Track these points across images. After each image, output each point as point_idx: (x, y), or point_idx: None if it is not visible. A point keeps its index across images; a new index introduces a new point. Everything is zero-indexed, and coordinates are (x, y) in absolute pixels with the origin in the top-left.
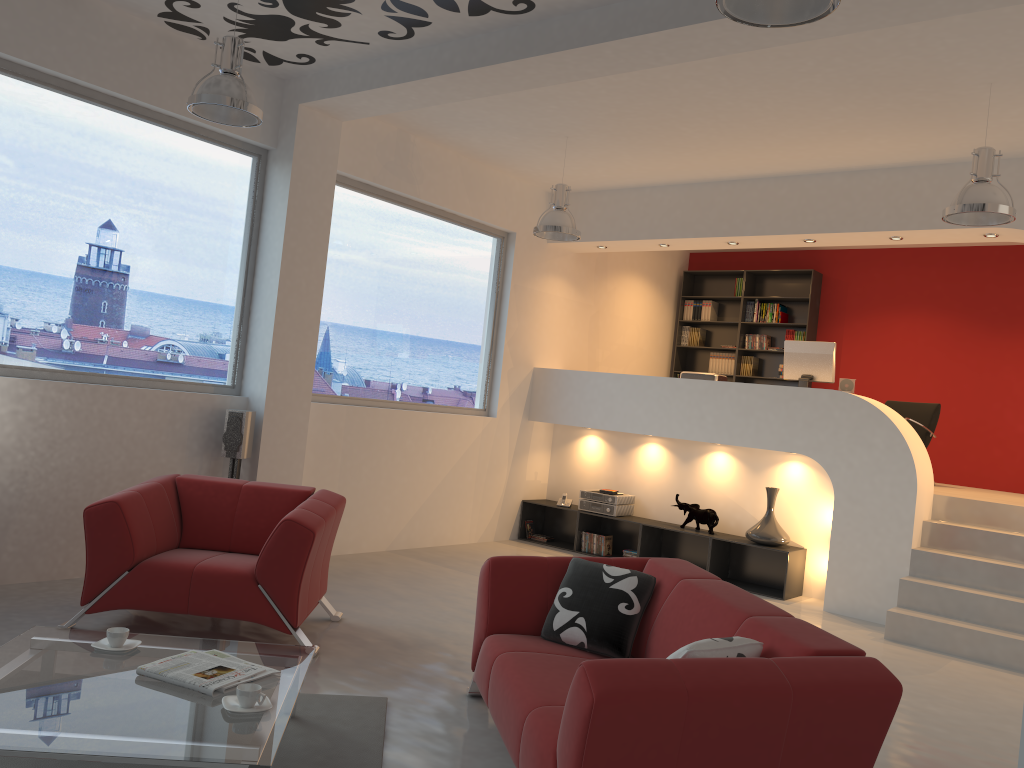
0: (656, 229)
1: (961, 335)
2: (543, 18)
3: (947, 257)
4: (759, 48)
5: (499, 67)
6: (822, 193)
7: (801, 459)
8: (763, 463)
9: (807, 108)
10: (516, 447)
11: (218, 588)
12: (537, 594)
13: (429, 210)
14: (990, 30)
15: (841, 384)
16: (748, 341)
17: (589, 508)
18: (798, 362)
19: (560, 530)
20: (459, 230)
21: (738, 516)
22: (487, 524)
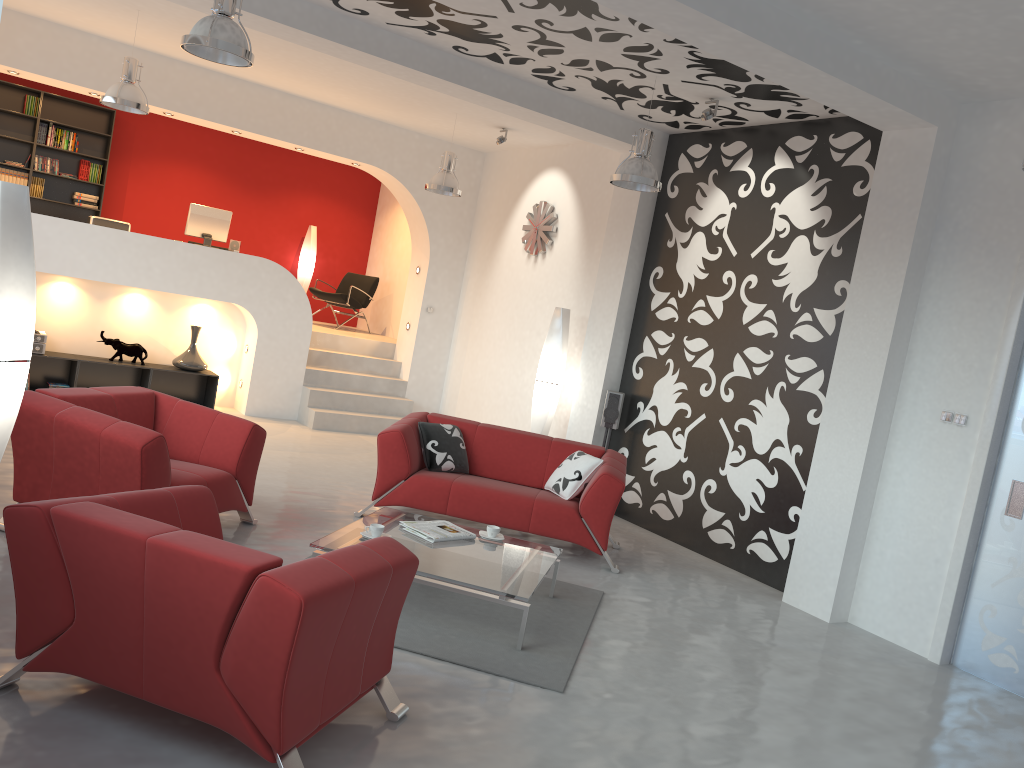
0: (105, 82)
1: (224, 191)
2: (349, 16)
3: None
4: (451, 95)
5: (295, 30)
6: (263, 103)
7: (209, 302)
8: (177, 304)
9: (355, 81)
10: None
11: (222, 490)
12: (416, 447)
13: None
14: None
15: (232, 244)
16: (39, 162)
17: None
18: (201, 223)
19: None
20: None
21: (152, 347)
22: None
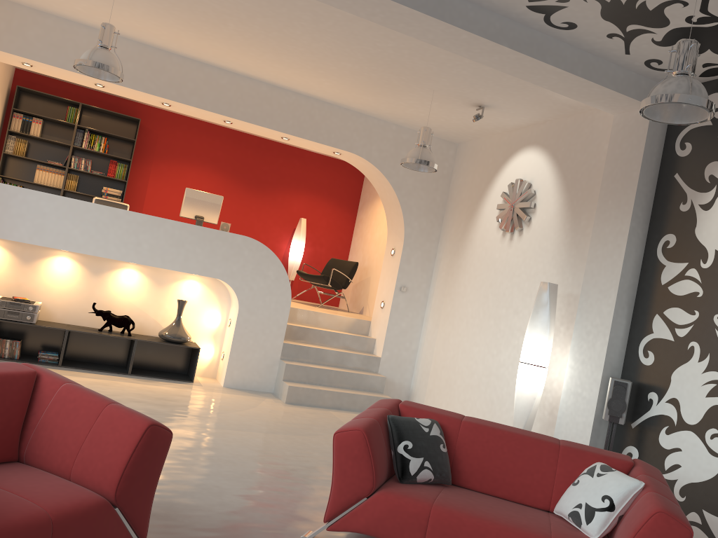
0: None
1: (229, 188)
2: None
3: (227, 135)
4: (431, 44)
5: None
6: (252, 93)
7: (197, 278)
8: (167, 280)
9: (333, 56)
10: None
11: (84, 530)
12: (384, 449)
13: None
14: (485, 77)
15: (222, 226)
16: (75, 162)
17: (4, 316)
18: (194, 206)
19: None
20: None
21: (142, 319)
22: None
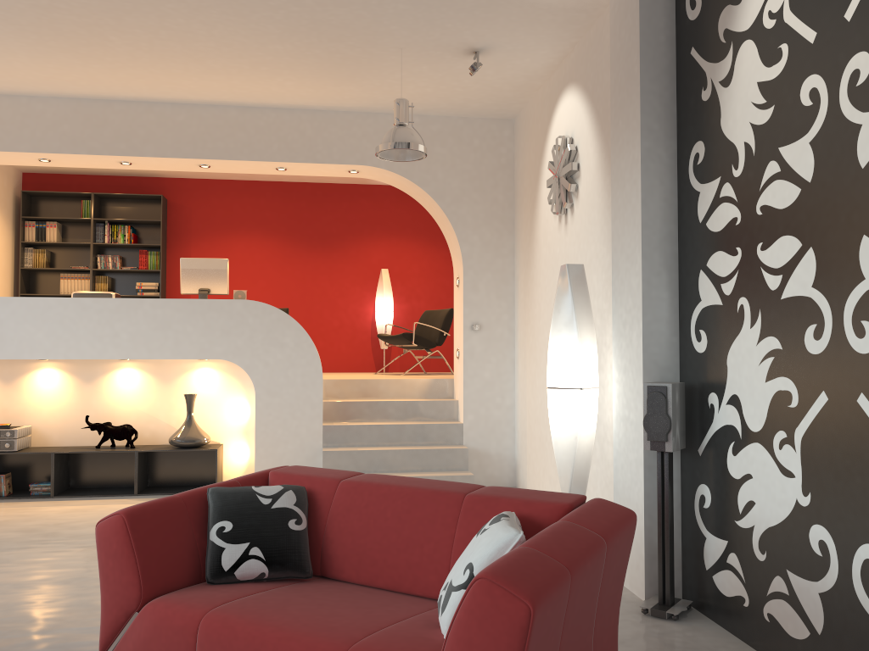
0: (40, 142)
1: (288, 253)
2: None
3: (272, 189)
4: None
5: None
6: (219, 123)
7: (210, 365)
8: (174, 373)
9: (250, 41)
10: None
11: None
12: (185, 538)
13: None
14: (433, 5)
15: (236, 295)
16: (101, 261)
17: None
18: (195, 277)
19: None
20: None
21: (153, 426)
22: None
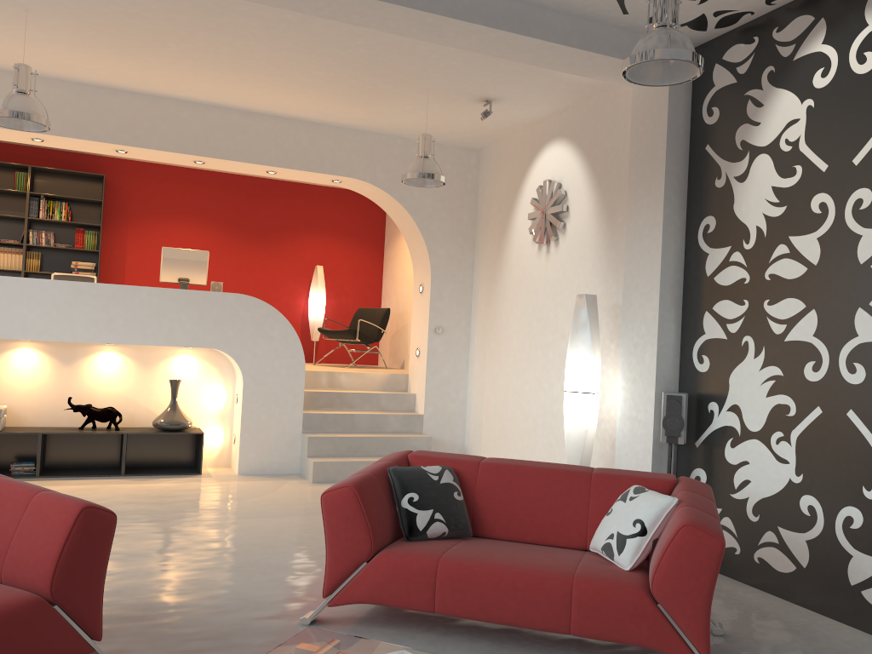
0: None
1: (226, 243)
2: None
3: (213, 179)
4: (397, 34)
5: None
6: (222, 124)
7: (190, 352)
8: (154, 358)
9: (300, 66)
10: None
11: (13, 632)
12: (385, 506)
13: None
14: (480, 65)
15: (213, 286)
16: (33, 237)
17: None
18: (176, 267)
19: None
20: None
21: (131, 409)
22: None
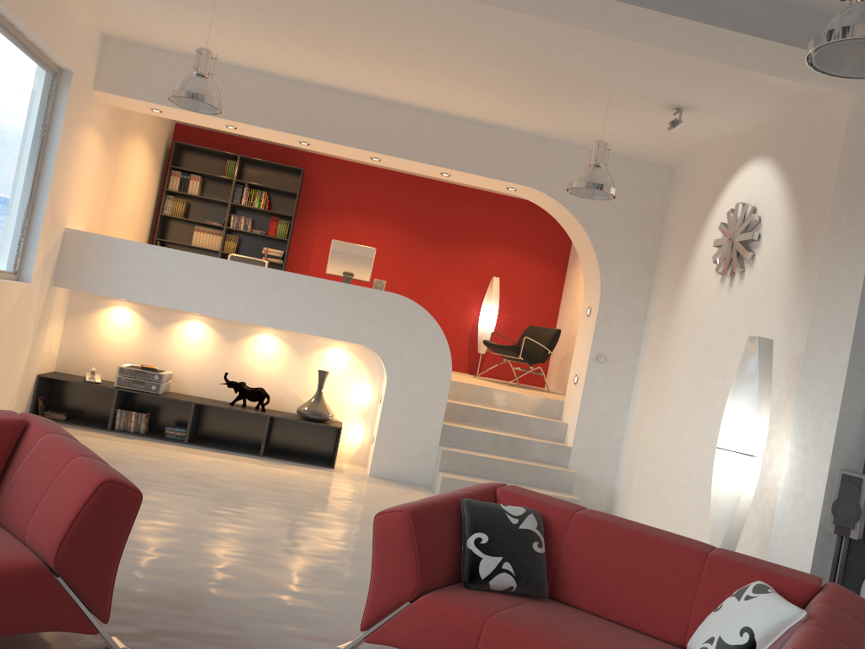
0: (234, 111)
1: (407, 244)
2: None
3: (403, 181)
4: (561, 21)
5: None
6: (400, 122)
7: (343, 346)
8: (309, 347)
9: (472, 61)
10: (41, 316)
11: (2, 596)
12: (446, 542)
13: (1, 21)
14: (666, 65)
15: (375, 284)
16: (234, 221)
17: (130, 385)
18: (342, 260)
19: (74, 405)
20: (21, 54)
21: (281, 393)
22: (8, 405)
